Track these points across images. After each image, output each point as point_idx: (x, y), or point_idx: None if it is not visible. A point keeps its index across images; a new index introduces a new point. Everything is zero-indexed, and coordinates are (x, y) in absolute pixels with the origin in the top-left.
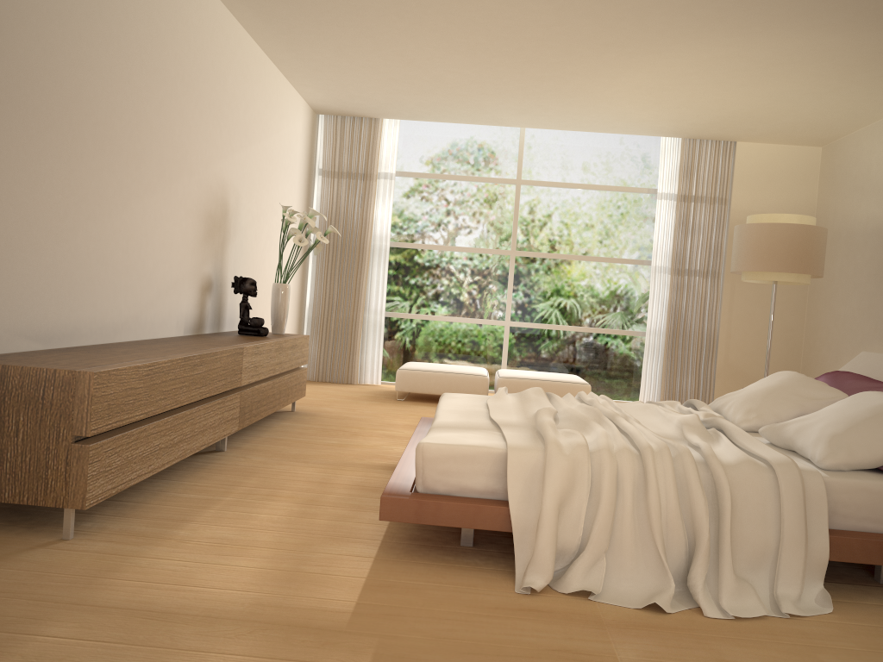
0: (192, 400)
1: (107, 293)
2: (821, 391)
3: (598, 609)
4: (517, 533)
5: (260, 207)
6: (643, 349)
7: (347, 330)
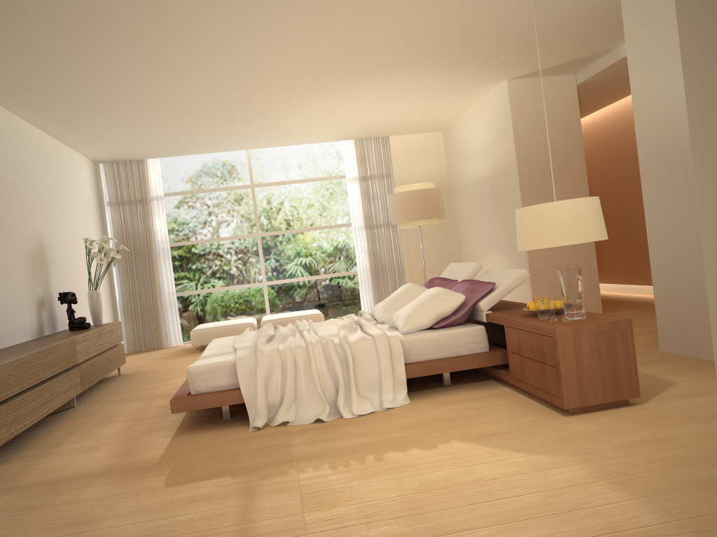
0: (48, 376)
1: None
2: (420, 292)
3: (291, 428)
4: (247, 402)
5: (68, 240)
6: (359, 282)
7: (151, 311)
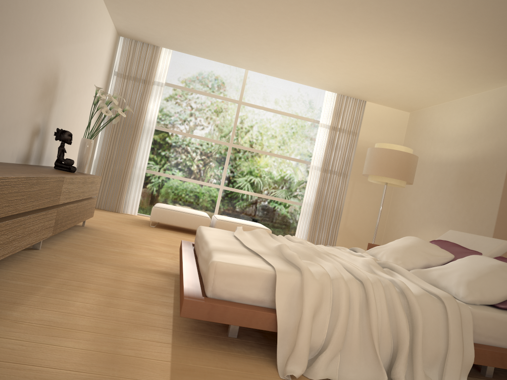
0: (27, 210)
1: None
2: (438, 251)
3: None
4: (280, 333)
5: (78, 86)
6: (299, 213)
7: (120, 177)
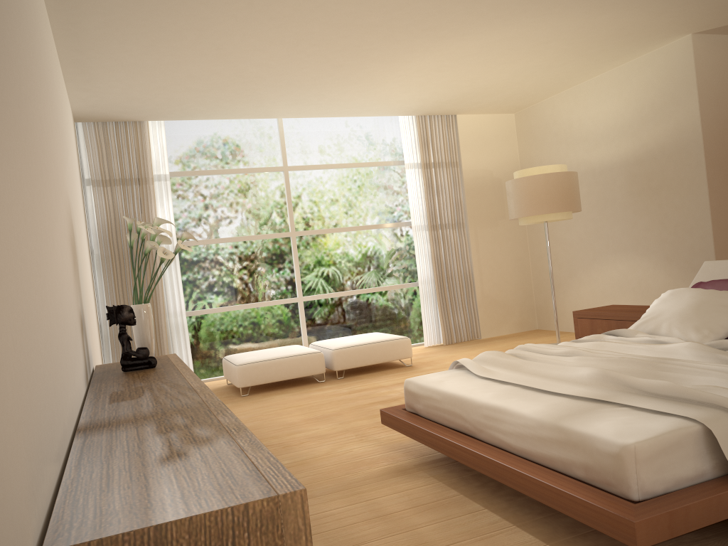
0: None
1: (64, 362)
2: None
3: None
4: None
5: (78, 225)
6: (415, 297)
7: None
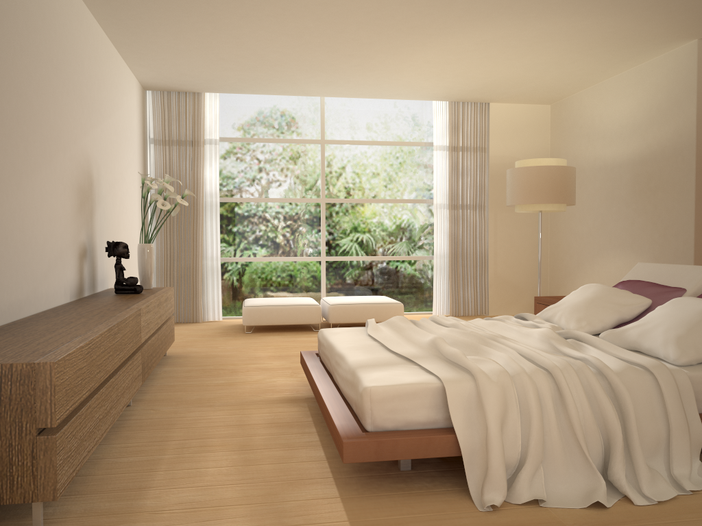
0: (115, 367)
1: (11, 272)
2: (630, 298)
3: (555, 515)
4: (466, 456)
5: (114, 176)
6: (431, 270)
7: (189, 276)
